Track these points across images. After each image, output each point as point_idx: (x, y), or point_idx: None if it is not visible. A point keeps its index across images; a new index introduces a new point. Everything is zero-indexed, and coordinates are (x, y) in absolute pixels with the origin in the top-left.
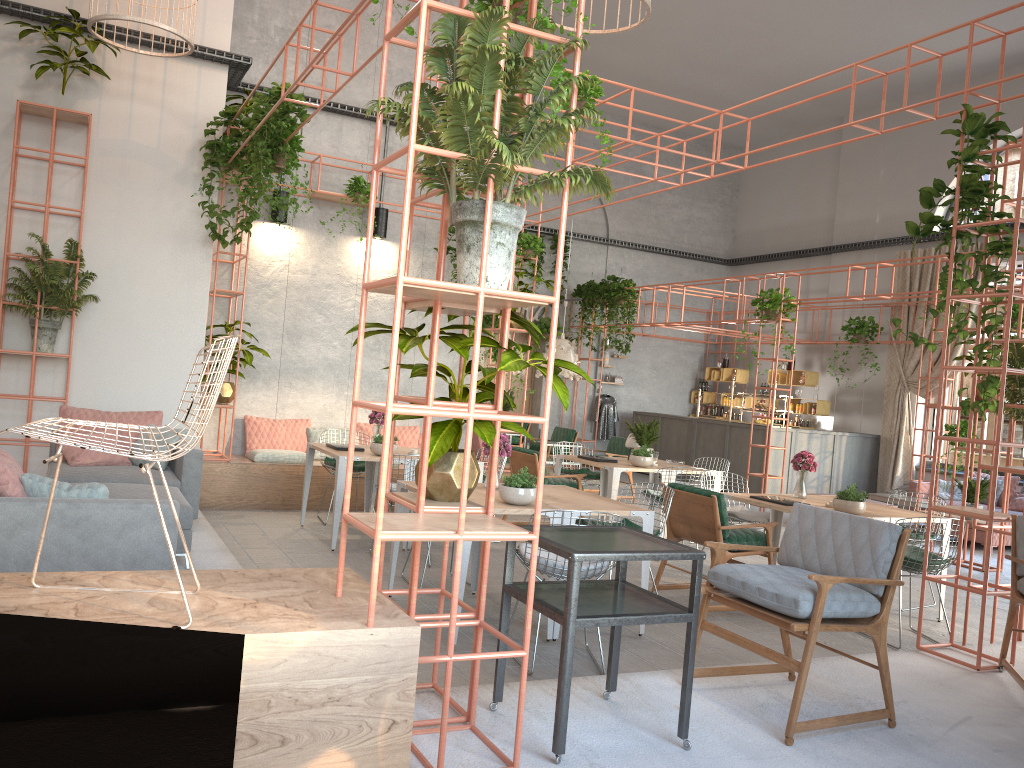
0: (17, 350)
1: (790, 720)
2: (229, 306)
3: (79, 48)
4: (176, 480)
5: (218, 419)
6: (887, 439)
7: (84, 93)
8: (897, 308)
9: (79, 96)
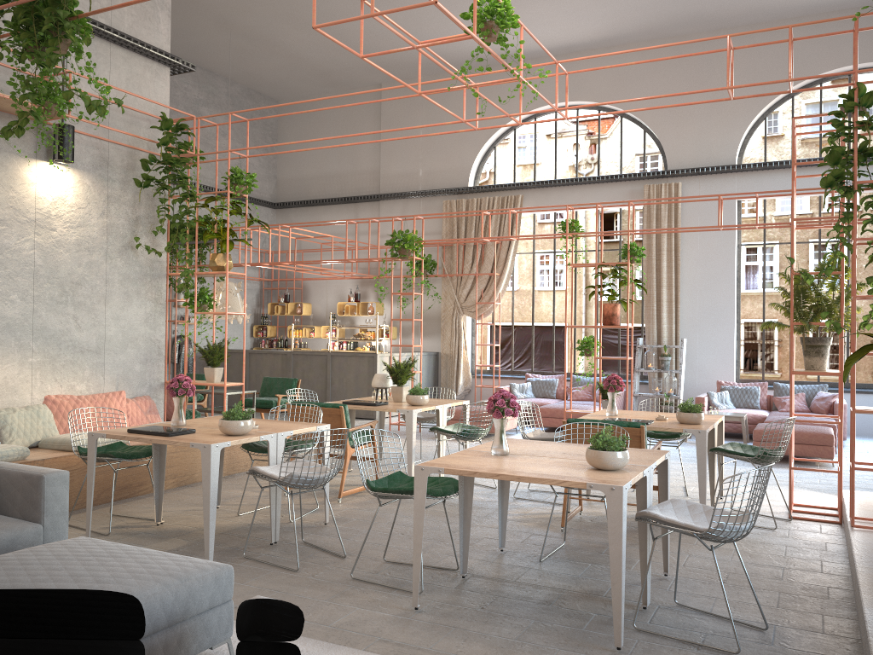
0: None
1: None
2: None
3: None
4: (36, 524)
5: None
6: (448, 355)
7: None
8: (447, 247)
9: None
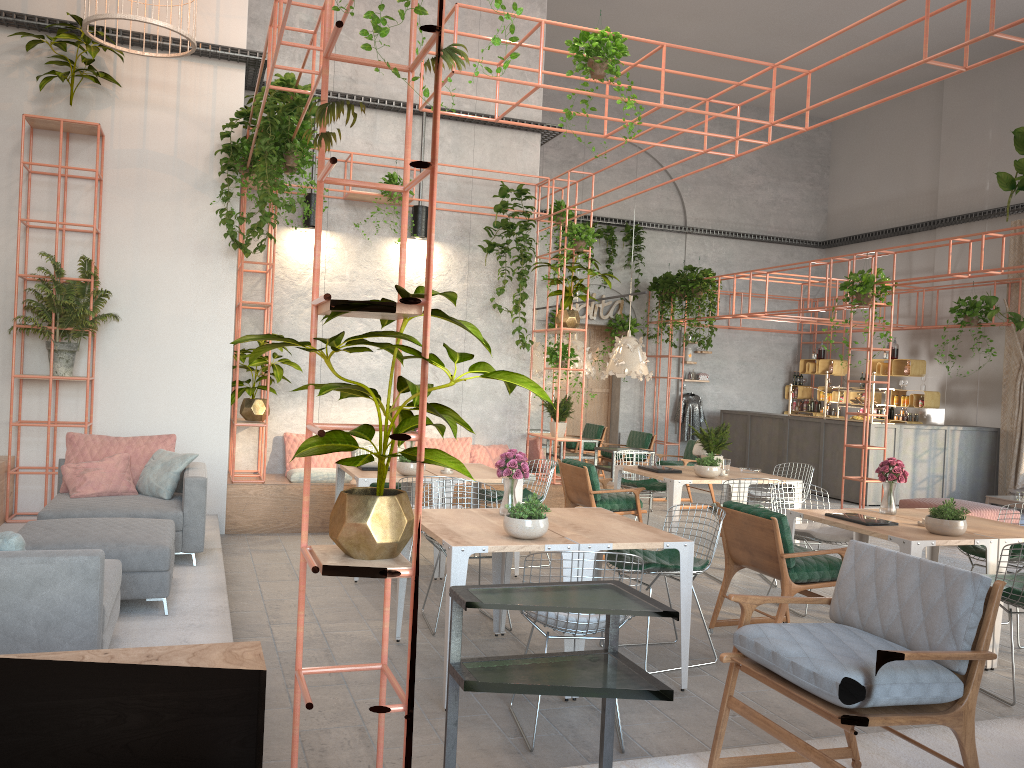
0: (33, 375)
1: None
2: (264, 318)
3: (89, 56)
4: (178, 510)
5: (257, 437)
6: (1008, 432)
7: (96, 103)
8: (1014, 285)
9: (91, 106)
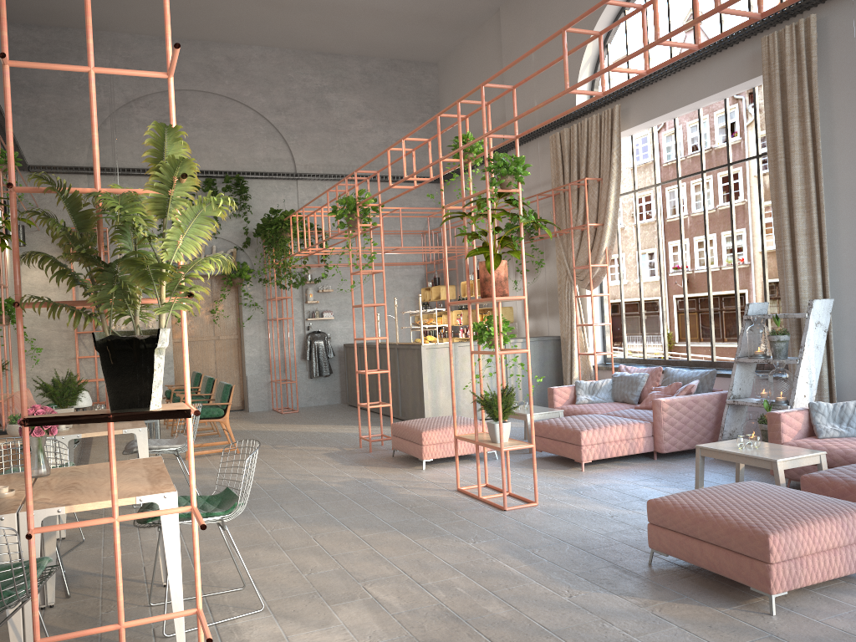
0: None
1: None
2: None
3: None
4: None
5: None
6: (565, 339)
7: None
8: (557, 197)
9: None
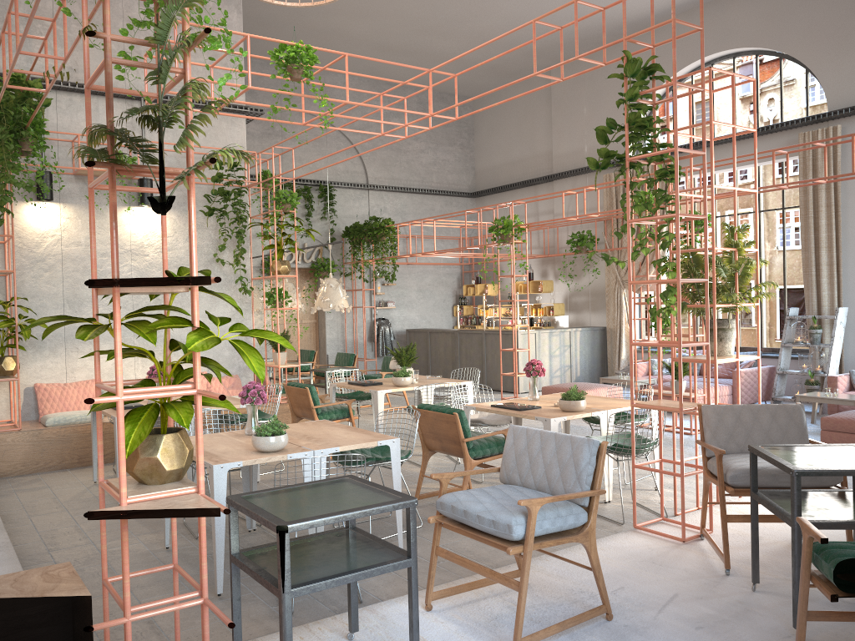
0: None
1: (515, 637)
2: (6, 283)
3: None
4: None
5: (8, 390)
6: (612, 329)
7: None
8: (608, 221)
9: None
